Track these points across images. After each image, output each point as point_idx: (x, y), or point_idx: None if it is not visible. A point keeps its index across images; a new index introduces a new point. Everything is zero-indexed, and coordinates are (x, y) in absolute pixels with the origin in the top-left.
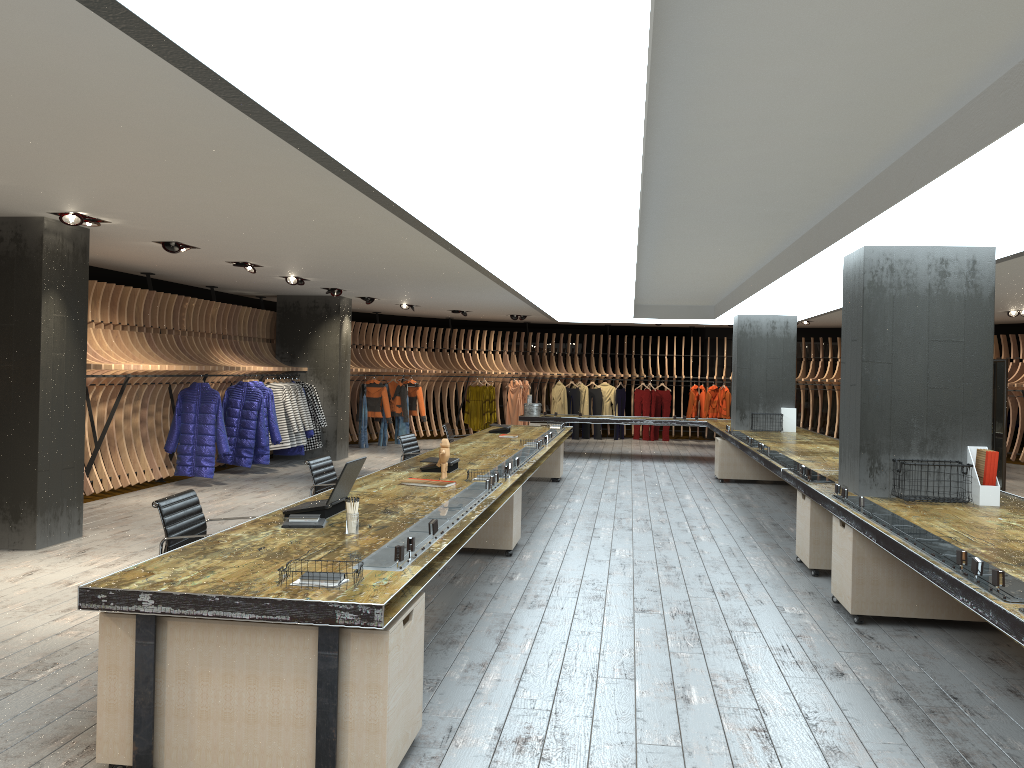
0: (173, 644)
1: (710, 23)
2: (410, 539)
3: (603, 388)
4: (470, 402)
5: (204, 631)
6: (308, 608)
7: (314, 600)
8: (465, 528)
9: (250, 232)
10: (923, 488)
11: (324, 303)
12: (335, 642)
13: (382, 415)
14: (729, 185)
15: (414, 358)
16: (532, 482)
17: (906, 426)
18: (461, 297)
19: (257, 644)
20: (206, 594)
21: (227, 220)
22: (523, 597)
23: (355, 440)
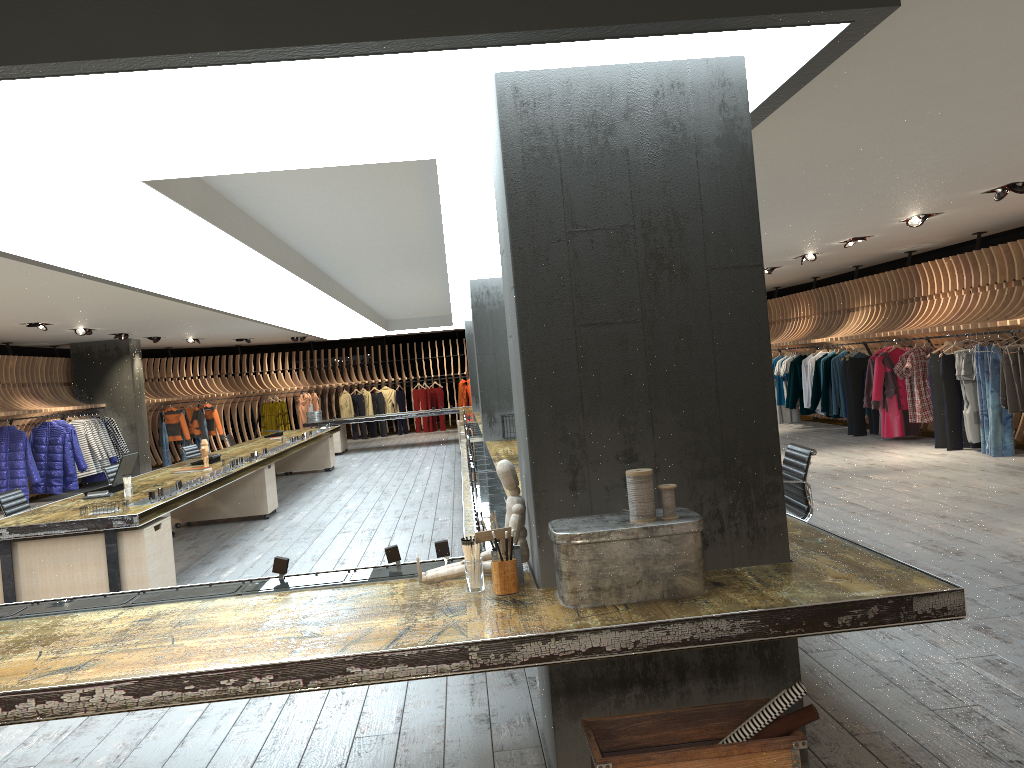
0: (22, 555)
1: (271, 207)
2: (160, 489)
3: (384, 391)
4: (265, 417)
5: (40, 546)
6: (97, 522)
7: (100, 517)
8: (209, 489)
9: (39, 304)
10: None
11: (114, 346)
12: (114, 538)
13: (182, 438)
14: (362, 254)
15: (208, 384)
16: (308, 474)
17: (508, 392)
18: (237, 329)
19: (71, 548)
20: (39, 523)
21: (20, 298)
22: (266, 537)
23: (160, 463)
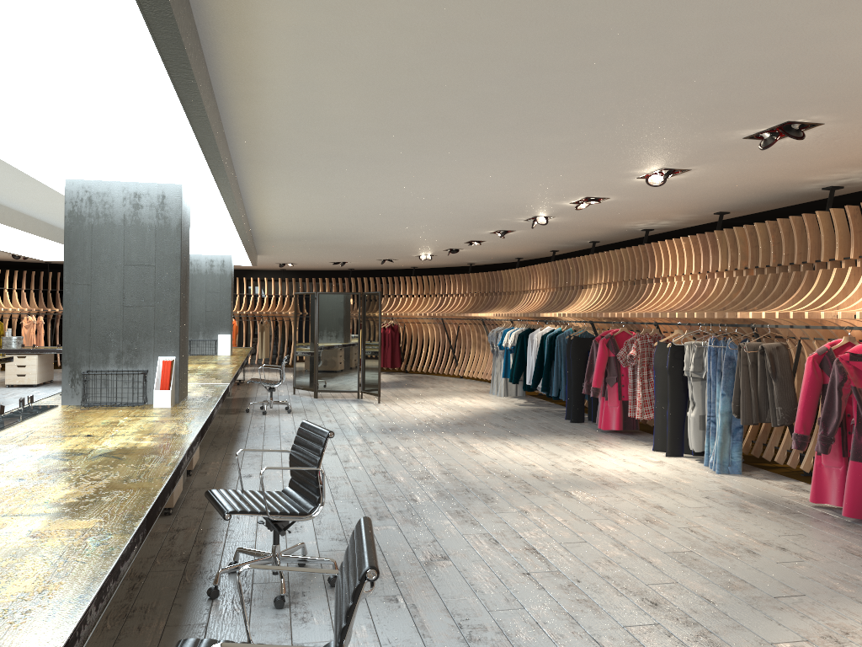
0: None
1: None
2: None
3: None
4: None
5: None
6: None
7: None
8: None
9: None
10: (120, 395)
11: None
12: None
13: None
14: None
15: None
16: None
17: (105, 341)
18: None
19: None
20: None
21: None
22: None
23: None
